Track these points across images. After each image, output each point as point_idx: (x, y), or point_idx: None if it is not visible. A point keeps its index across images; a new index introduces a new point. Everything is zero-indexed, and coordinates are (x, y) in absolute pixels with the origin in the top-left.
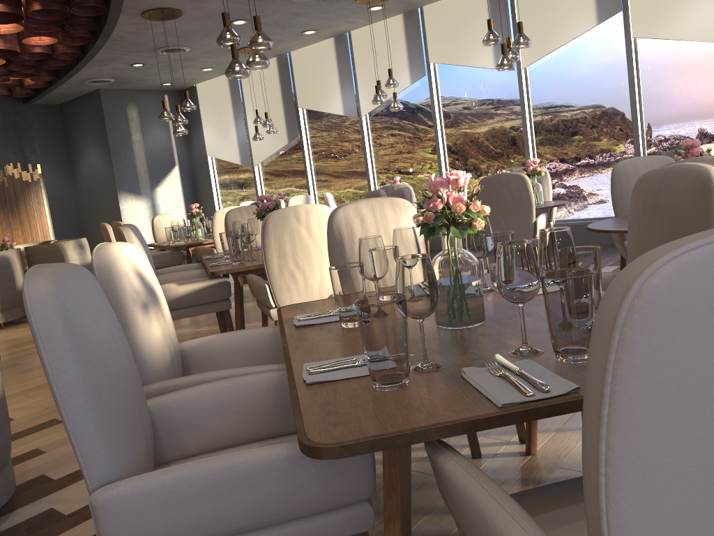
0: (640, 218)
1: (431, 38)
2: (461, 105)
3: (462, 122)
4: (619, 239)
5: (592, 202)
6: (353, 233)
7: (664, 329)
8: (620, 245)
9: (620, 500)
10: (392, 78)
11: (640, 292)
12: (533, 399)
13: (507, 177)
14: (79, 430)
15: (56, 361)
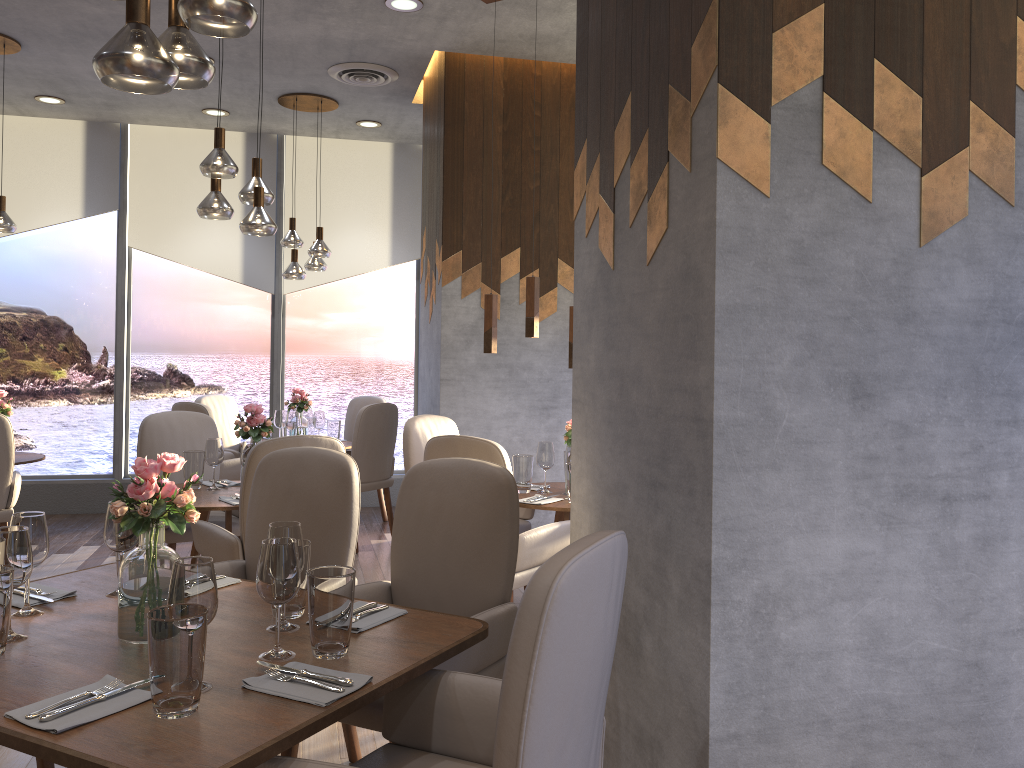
0: (269, 501)
1: None
2: None
3: None
4: None
5: (47, 453)
6: None
7: (564, 610)
8: None
9: (532, 727)
10: None
11: (557, 588)
12: (347, 693)
13: None
14: None
15: None
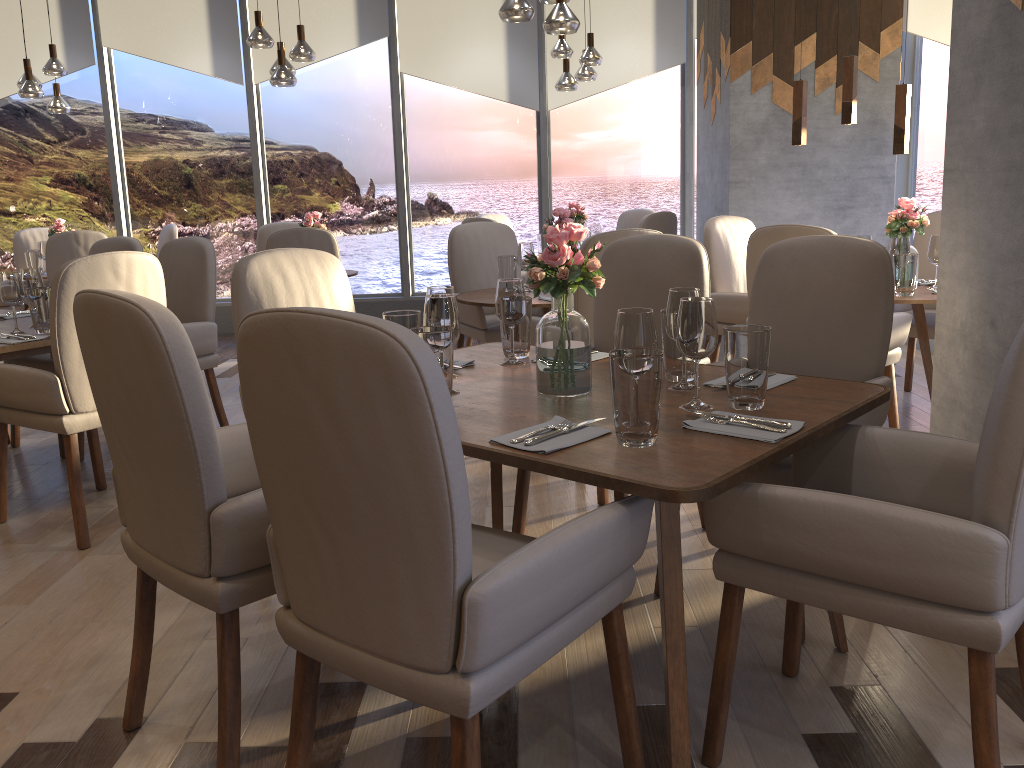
0: (618, 287)
1: (108, 9)
2: (155, 120)
3: (156, 146)
4: (479, 316)
5: None
6: (275, 295)
7: None
8: (479, 323)
9: None
10: (58, 61)
11: None
12: (789, 434)
13: (310, 234)
14: (461, 511)
15: (447, 425)
